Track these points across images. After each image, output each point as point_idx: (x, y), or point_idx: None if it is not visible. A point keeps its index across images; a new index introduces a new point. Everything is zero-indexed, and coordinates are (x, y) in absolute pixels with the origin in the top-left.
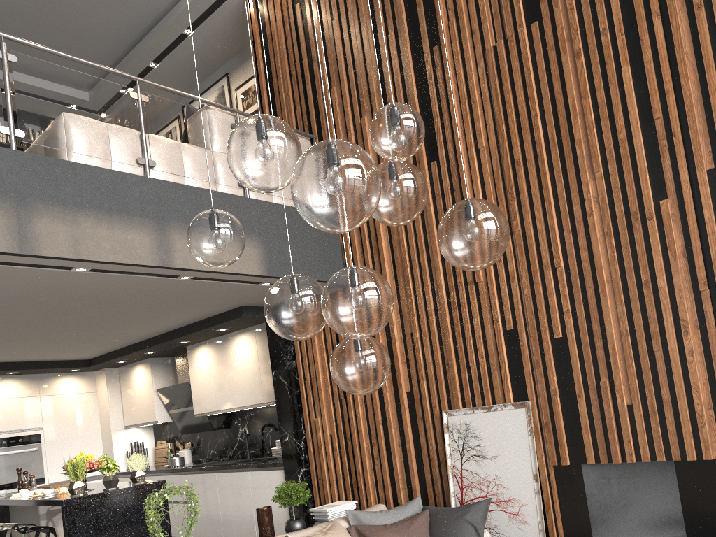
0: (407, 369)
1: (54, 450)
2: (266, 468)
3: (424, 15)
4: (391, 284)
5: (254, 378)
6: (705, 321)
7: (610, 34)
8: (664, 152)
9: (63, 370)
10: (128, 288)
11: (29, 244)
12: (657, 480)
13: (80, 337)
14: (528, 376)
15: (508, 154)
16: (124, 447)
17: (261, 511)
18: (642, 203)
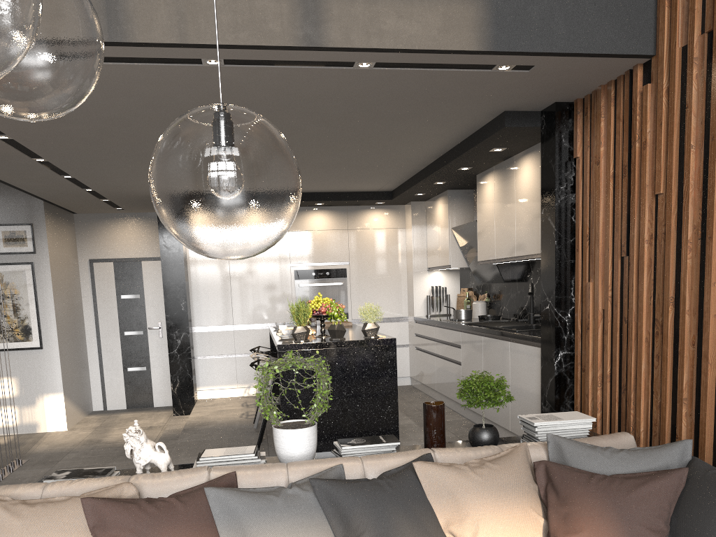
0: None
1: (359, 287)
2: (525, 341)
3: None
4: None
5: (533, 219)
6: None
7: None
8: None
9: (369, 203)
10: (309, 89)
11: (119, 27)
12: None
13: (345, 163)
14: None
15: None
16: (425, 291)
17: (427, 408)
18: None
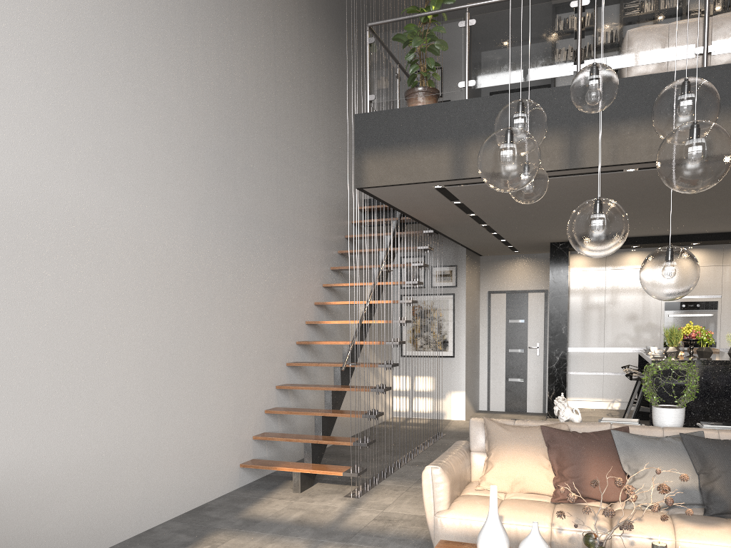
0: None
1: (729, 318)
2: None
3: None
4: None
5: None
6: None
7: None
8: None
9: None
10: None
11: (576, 160)
12: None
13: (723, 213)
14: None
15: None
16: None
17: None
18: None
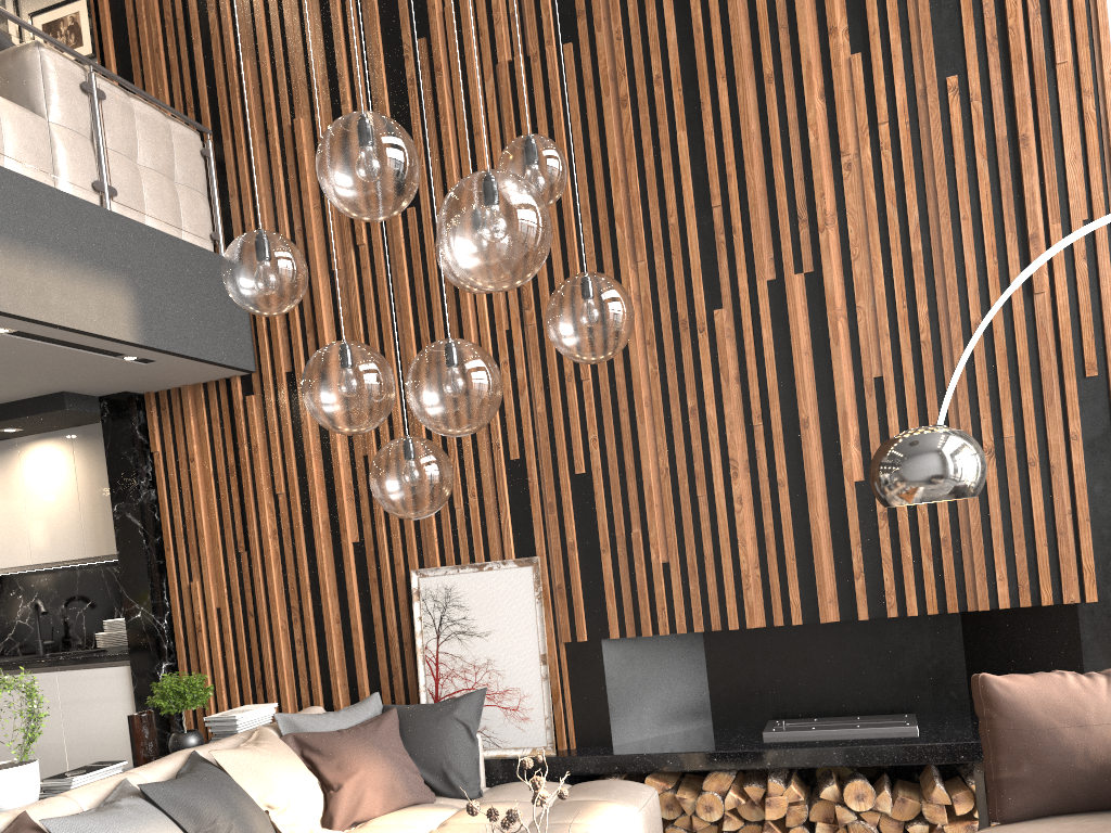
0: (357, 509)
1: None
2: (94, 664)
3: None
4: None
5: (68, 517)
6: (757, 462)
7: (665, 86)
8: (722, 250)
9: None
10: None
11: None
12: (685, 658)
13: None
14: (537, 523)
15: None
16: None
17: (139, 718)
18: (693, 309)
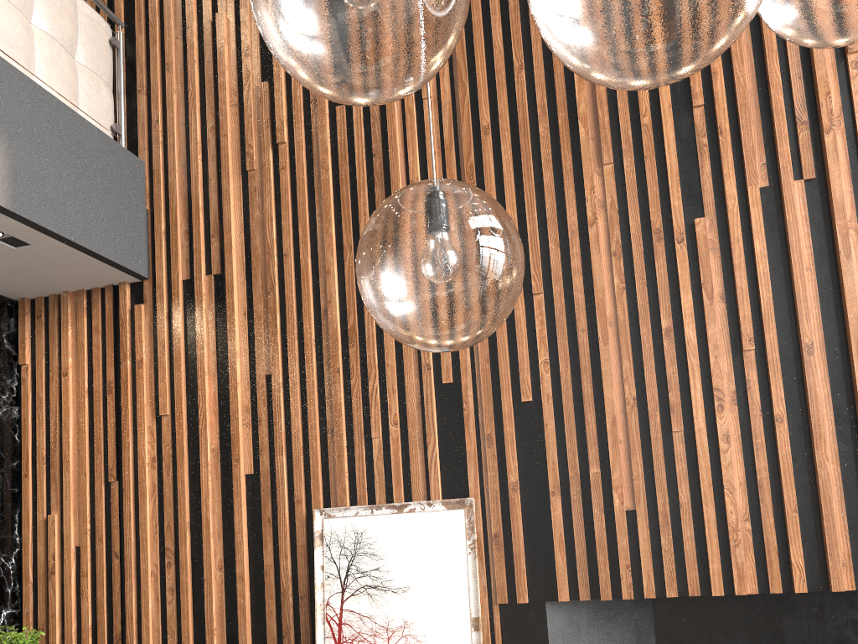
0: (253, 436)
1: None
2: None
3: None
4: (240, 290)
5: None
6: (746, 394)
7: None
8: (704, 154)
9: None
10: None
11: None
12: (633, 628)
13: None
14: (472, 459)
15: (470, 117)
16: None
17: None
18: (668, 219)
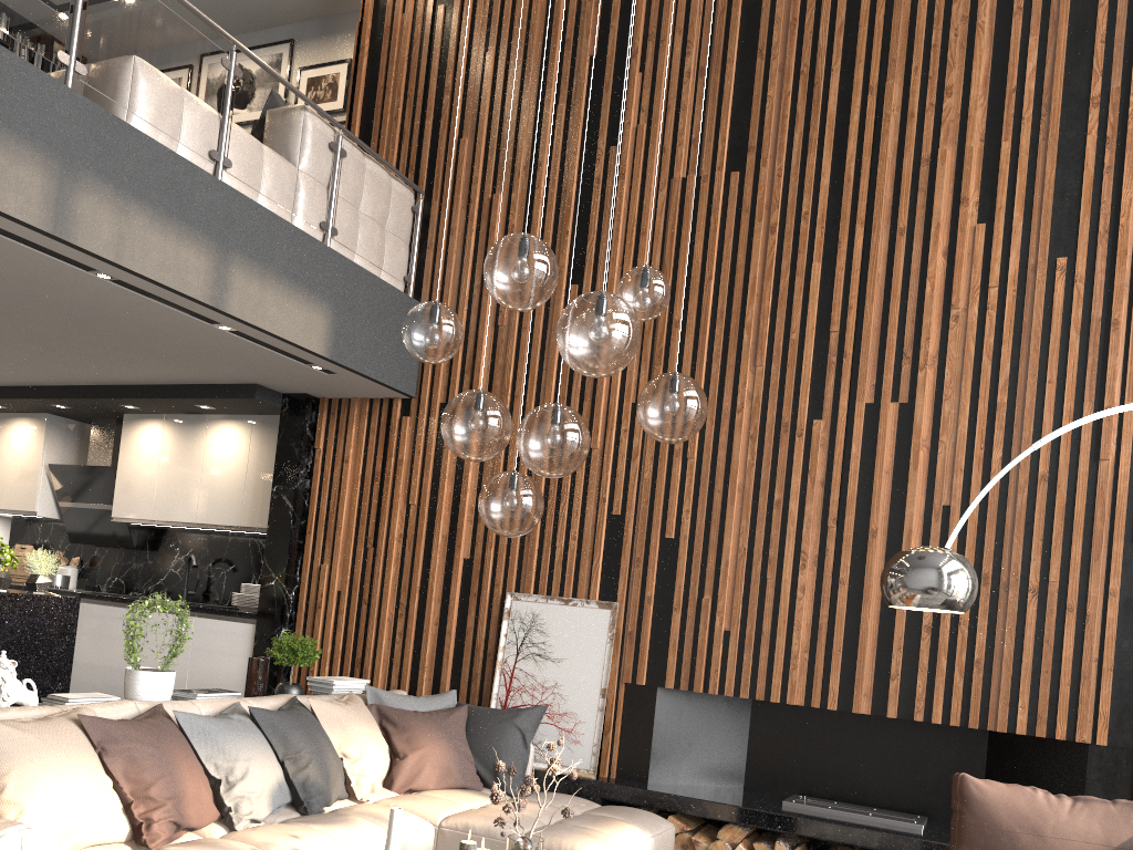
0: (473, 530)
1: None
2: (227, 617)
3: (610, 102)
4: None
5: (234, 489)
6: (825, 559)
7: (811, 221)
8: (831, 370)
9: None
10: (134, 316)
11: (65, 225)
12: (730, 722)
13: None
14: (623, 574)
15: (667, 310)
16: None
17: (257, 662)
18: (796, 416)
